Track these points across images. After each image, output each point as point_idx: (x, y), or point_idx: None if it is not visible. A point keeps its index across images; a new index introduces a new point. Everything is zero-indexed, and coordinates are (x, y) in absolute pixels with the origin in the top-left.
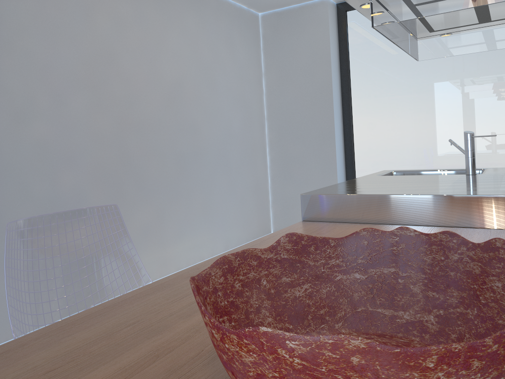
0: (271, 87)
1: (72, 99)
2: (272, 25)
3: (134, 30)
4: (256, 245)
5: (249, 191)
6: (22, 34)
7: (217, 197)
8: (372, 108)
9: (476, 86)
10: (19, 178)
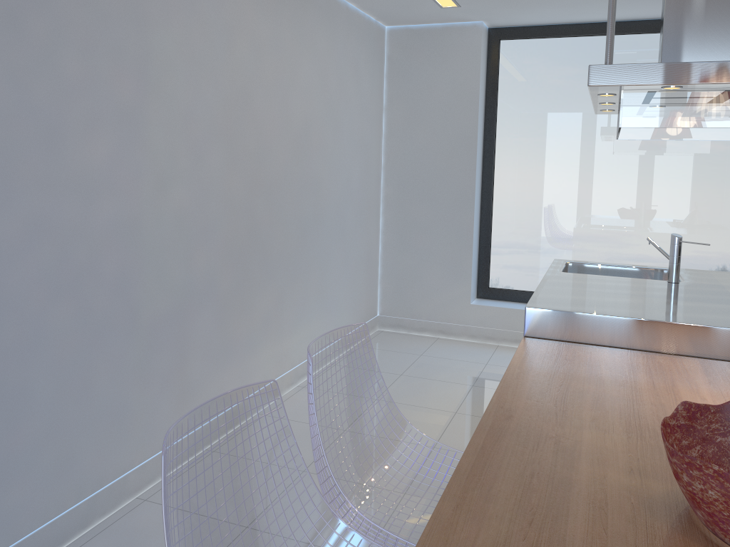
0: (394, 127)
1: (209, 155)
2: (403, 45)
3: (270, 59)
4: (518, 374)
5: (361, 263)
6: (169, 72)
7: (332, 272)
8: (520, 169)
9: (650, 158)
10: (159, 261)
